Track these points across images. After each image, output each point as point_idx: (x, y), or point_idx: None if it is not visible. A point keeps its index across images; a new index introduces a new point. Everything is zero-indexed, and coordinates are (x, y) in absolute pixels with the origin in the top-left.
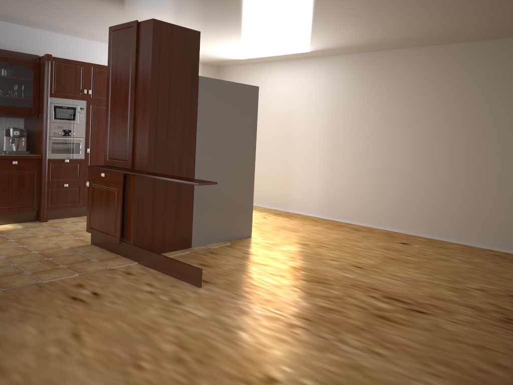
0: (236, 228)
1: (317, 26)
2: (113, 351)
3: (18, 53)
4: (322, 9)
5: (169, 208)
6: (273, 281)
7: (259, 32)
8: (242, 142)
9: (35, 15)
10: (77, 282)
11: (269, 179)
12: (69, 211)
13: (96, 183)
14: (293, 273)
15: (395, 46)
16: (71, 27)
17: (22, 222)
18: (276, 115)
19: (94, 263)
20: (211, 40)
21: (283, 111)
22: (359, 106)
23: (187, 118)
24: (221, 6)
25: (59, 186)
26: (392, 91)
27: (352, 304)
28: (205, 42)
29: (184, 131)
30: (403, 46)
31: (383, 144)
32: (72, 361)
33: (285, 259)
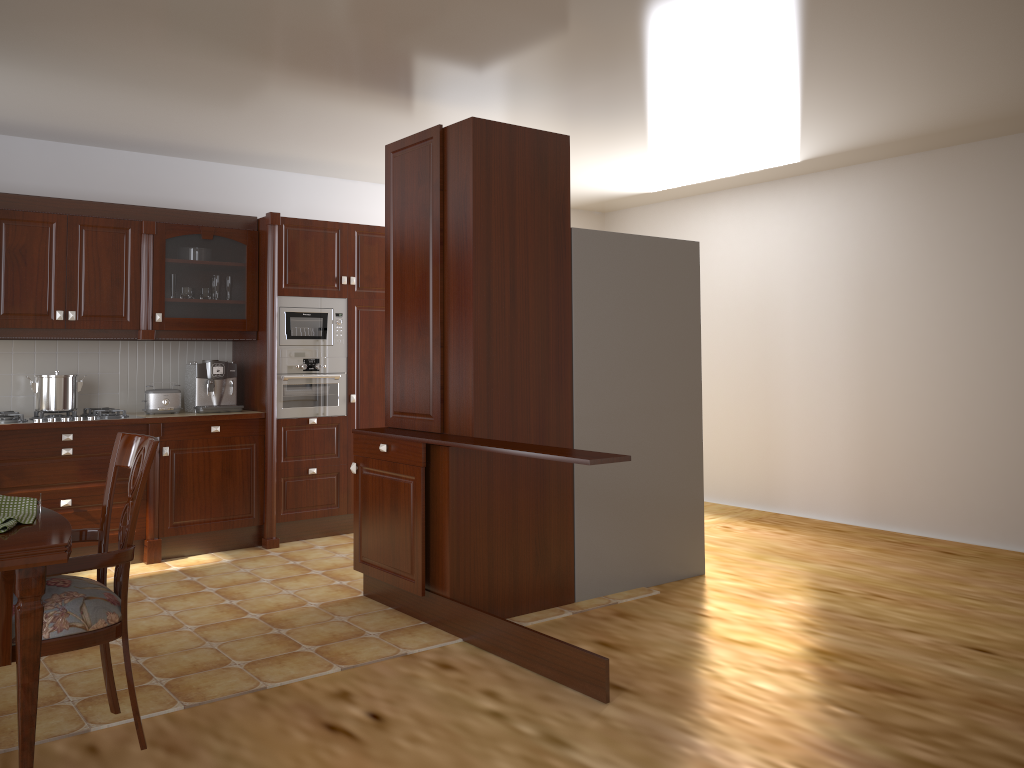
0: (670, 555)
1: (822, 100)
2: None
3: (219, 216)
4: (835, 59)
5: (523, 515)
6: (776, 689)
7: (690, 128)
8: (671, 364)
9: (247, 140)
10: (337, 687)
11: (729, 441)
12: (319, 524)
13: (370, 466)
14: (821, 667)
15: (1004, 129)
16: (315, 157)
17: (230, 550)
18: (734, 303)
19: (371, 641)
20: (589, 157)
21: (748, 293)
22: (926, 270)
23: (551, 319)
24: (611, 79)
25: (300, 473)
26: (1005, 230)
27: (995, 755)
28: (576, 163)
29: (547, 347)
30: (1022, 127)
31: (995, 350)
32: None
33: (795, 629)
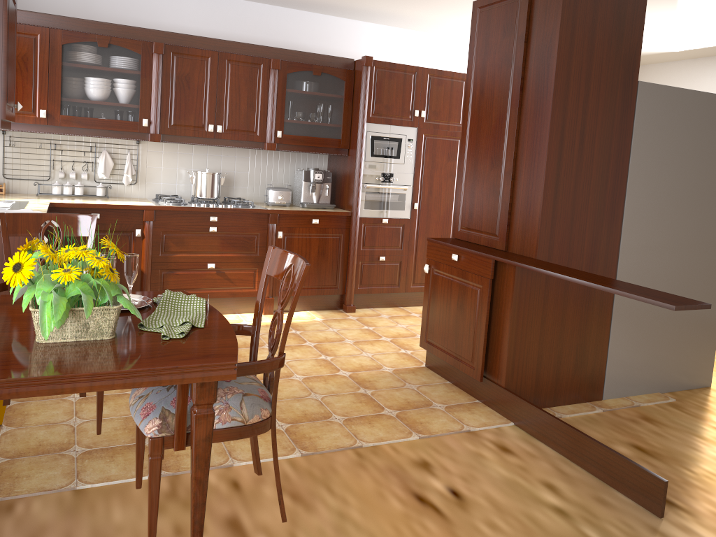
0: (684, 369)
1: None
2: None
3: (326, 57)
4: None
5: (569, 326)
6: None
7: None
8: (708, 208)
9: None
10: (418, 456)
11: None
12: (384, 297)
13: (441, 270)
14: None
15: None
16: (401, 12)
17: (320, 310)
18: None
19: (439, 413)
20: None
21: None
22: None
23: (611, 162)
24: None
25: (373, 259)
26: None
27: None
28: None
29: (605, 186)
30: None
31: None
32: None
33: None
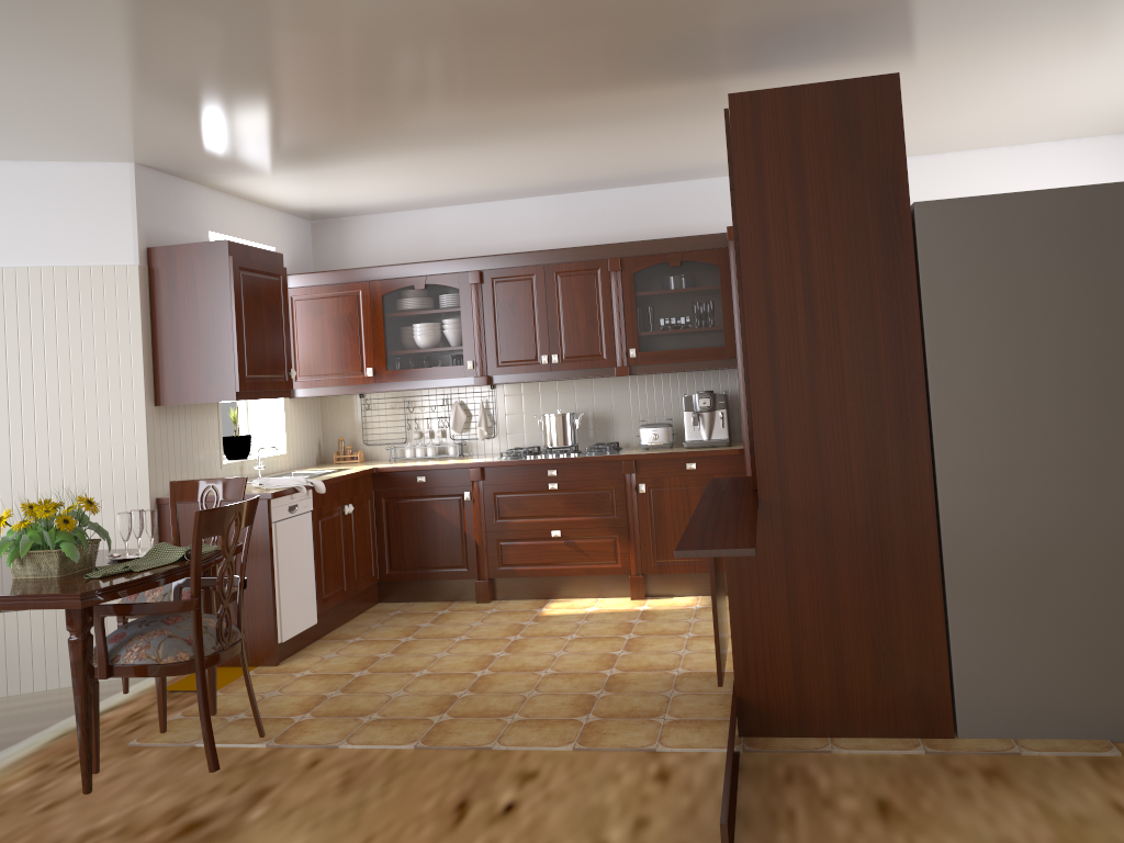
0: None
1: None
2: None
3: (687, 239)
4: None
5: (849, 605)
6: None
7: None
8: None
9: (690, 154)
10: (539, 766)
11: None
12: None
13: None
14: None
15: None
16: None
17: None
18: None
19: (649, 726)
20: None
21: None
22: None
23: (880, 337)
24: None
25: None
26: None
27: None
28: None
29: (876, 376)
30: None
31: None
32: None
33: None
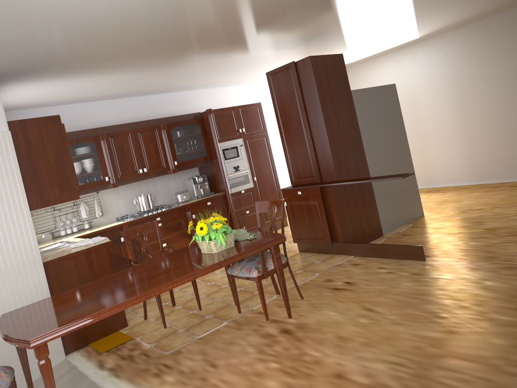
0: (411, 210)
1: (435, 15)
2: (408, 312)
3: (186, 115)
4: (445, 1)
5: (359, 206)
6: (481, 243)
7: (378, 36)
8: (396, 135)
9: (193, 81)
10: (324, 279)
11: None
12: None
13: (293, 201)
14: (492, 233)
15: (506, 8)
16: (216, 81)
17: None
18: None
19: (320, 264)
20: None
21: (403, 97)
22: (481, 72)
23: (352, 128)
24: (354, 27)
25: (243, 214)
26: (513, 50)
27: None
28: None
29: (353, 139)
30: (513, 6)
31: None
32: (386, 324)
33: (473, 224)
